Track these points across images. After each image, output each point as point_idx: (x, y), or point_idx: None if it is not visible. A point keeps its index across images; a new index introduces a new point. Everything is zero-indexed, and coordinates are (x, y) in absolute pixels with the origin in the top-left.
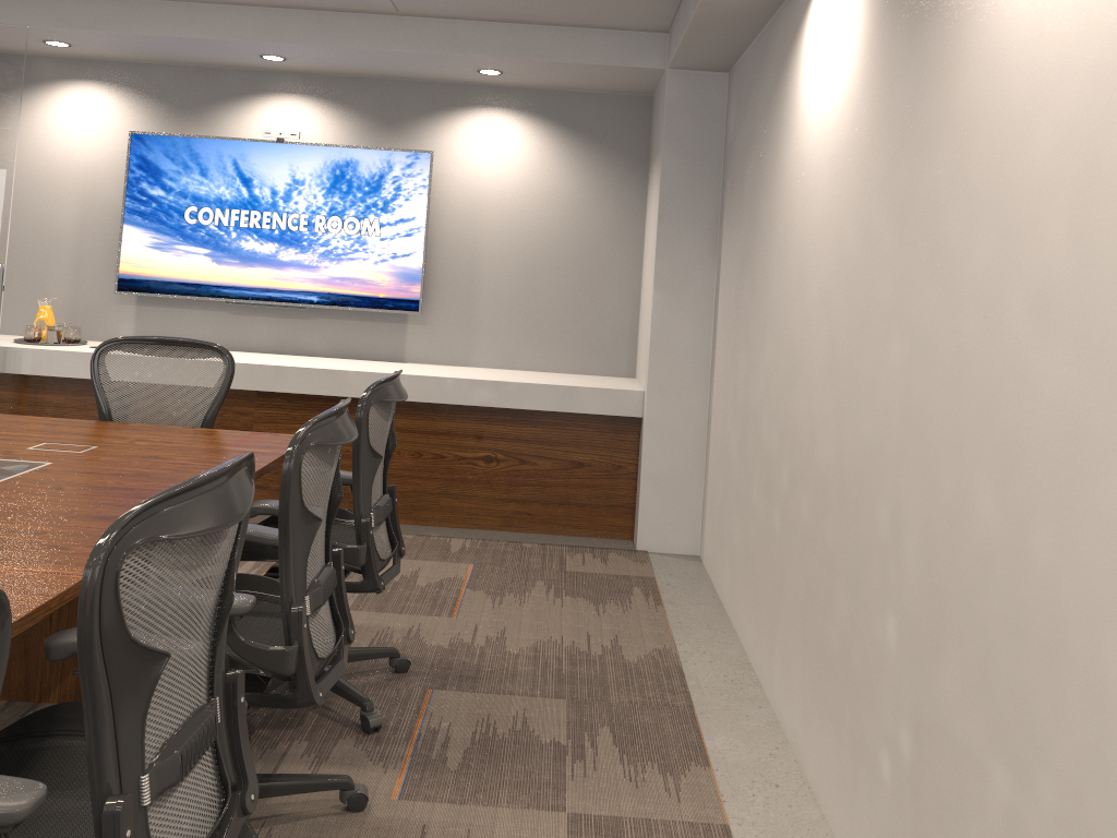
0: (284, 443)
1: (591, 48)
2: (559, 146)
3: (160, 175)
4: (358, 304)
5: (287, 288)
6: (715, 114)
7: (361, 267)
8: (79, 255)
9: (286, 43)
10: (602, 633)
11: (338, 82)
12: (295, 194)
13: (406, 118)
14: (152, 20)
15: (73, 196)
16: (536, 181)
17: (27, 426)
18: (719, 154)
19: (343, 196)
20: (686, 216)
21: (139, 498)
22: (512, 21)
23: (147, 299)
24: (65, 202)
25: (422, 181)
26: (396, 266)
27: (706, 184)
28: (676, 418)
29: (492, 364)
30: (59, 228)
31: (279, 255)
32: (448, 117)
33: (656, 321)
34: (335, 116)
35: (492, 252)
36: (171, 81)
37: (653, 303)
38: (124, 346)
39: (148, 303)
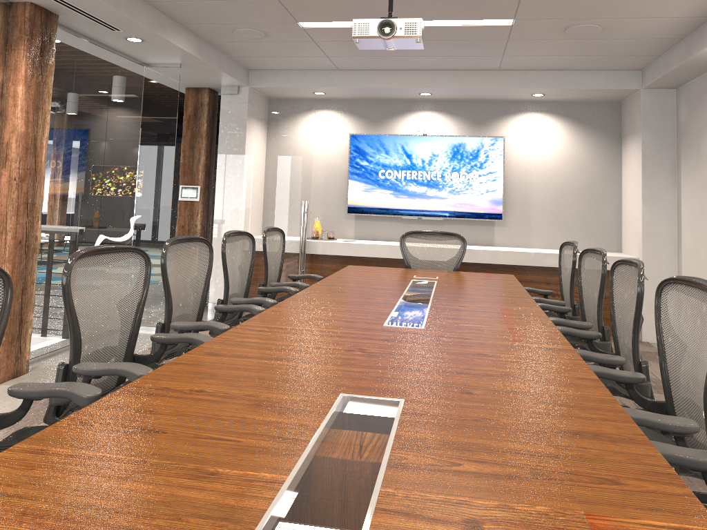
0: (507, 276)
1: (599, 80)
2: (570, 131)
3: (365, 154)
4: (469, 217)
5: (432, 209)
6: (669, 111)
7: (470, 197)
8: (325, 196)
9: (440, 87)
10: (658, 372)
11: (451, 103)
12: (433, 161)
13: (487, 120)
14: (374, 80)
15: (321, 167)
16: (559, 149)
17: (390, 270)
18: (673, 131)
19: (458, 162)
20: (657, 165)
21: (499, 291)
22: (556, 69)
23: (360, 217)
24: (318, 170)
25: (499, 152)
26: (488, 196)
27: (667, 148)
28: (659, 271)
29: (541, 247)
30: (315, 183)
31: (427, 193)
32: (510, 118)
33: (644, 220)
34: (450, 121)
35: (537, 187)
36: (366, 107)
37: (642, 211)
38: (413, 235)
39: (361, 219)
